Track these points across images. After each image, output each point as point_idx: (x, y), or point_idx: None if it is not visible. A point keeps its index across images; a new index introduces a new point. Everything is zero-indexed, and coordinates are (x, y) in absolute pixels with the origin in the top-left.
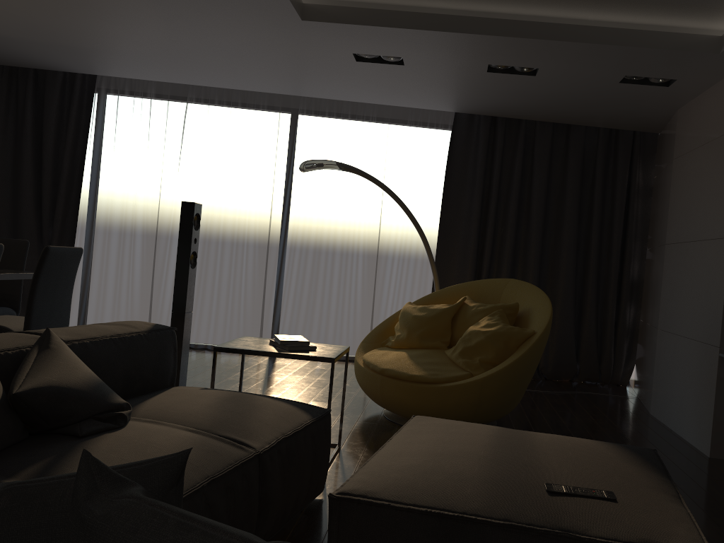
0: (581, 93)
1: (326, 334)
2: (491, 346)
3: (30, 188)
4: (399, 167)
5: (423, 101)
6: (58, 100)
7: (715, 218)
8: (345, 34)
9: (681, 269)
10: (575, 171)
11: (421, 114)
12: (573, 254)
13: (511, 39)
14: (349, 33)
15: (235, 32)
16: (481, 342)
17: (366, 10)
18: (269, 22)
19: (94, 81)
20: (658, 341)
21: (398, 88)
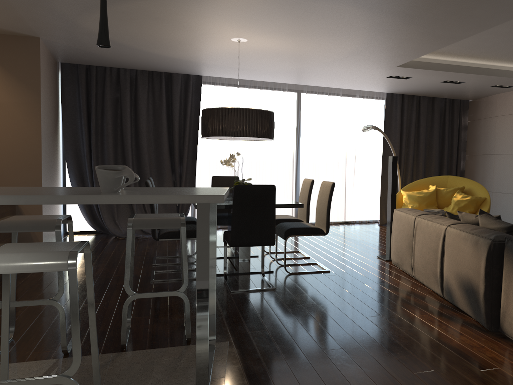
0: (466, 89)
1: None
2: (471, 205)
3: (166, 143)
4: (352, 120)
5: (383, 89)
6: (180, 90)
7: None
8: (404, 71)
9: (510, 165)
10: (438, 120)
11: (362, 92)
12: (438, 160)
13: (474, 75)
14: (407, 70)
15: (350, 68)
16: (466, 204)
17: (421, 62)
18: (378, 66)
19: (199, 78)
20: (493, 197)
21: (382, 85)
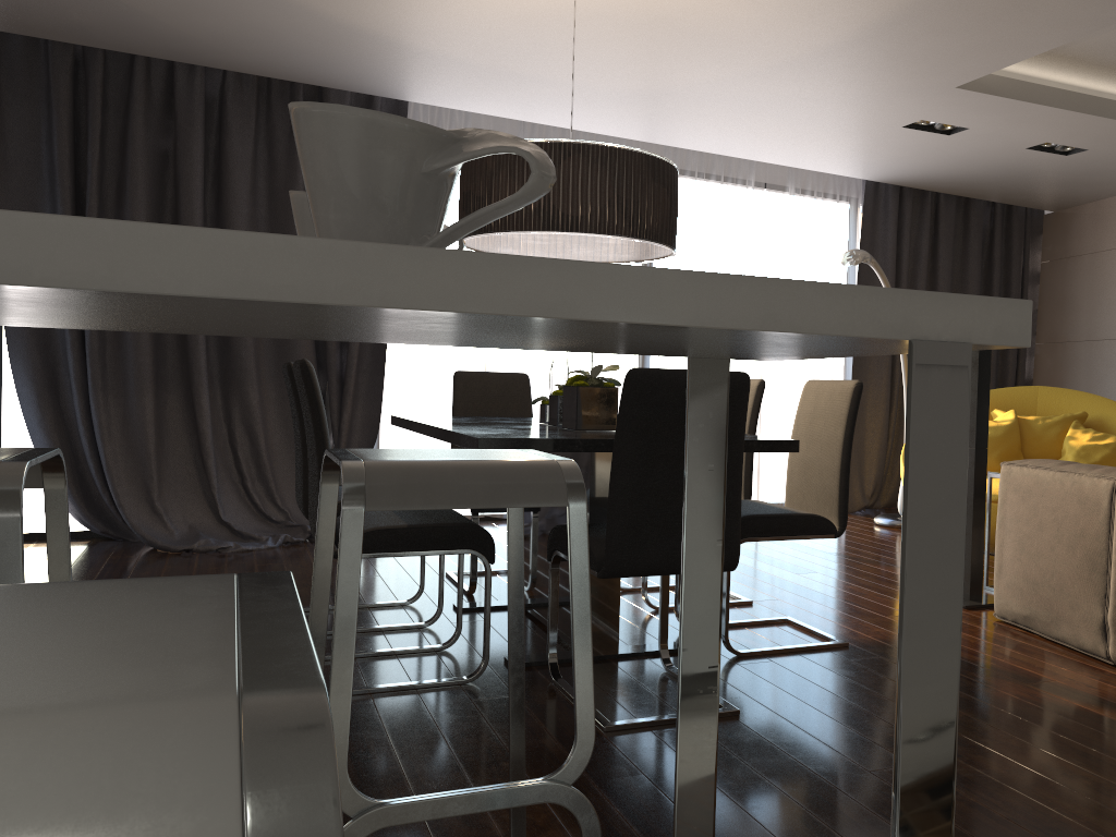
0: (1070, 173)
1: None
2: None
3: None
4: (777, 249)
5: (866, 168)
6: None
7: None
8: (965, 104)
9: None
10: (979, 255)
11: (800, 179)
12: None
13: None
14: (974, 103)
15: (832, 88)
16: (1108, 456)
17: (1014, 81)
18: (909, 84)
19: (400, 112)
20: None
21: (872, 155)
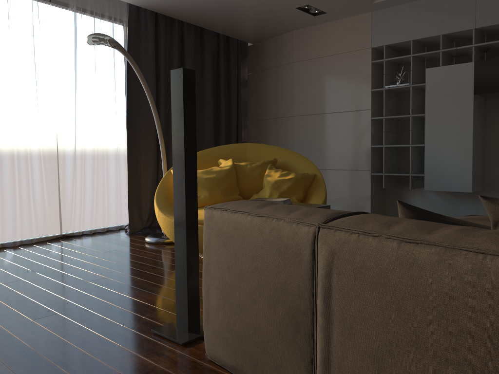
0: (260, 10)
1: (15, 221)
2: (299, 188)
3: None
4: (65, 49)
5: None
6: None
7: (353, 99)
8: None
9: (318, 130)
10: (211, 65)
11: (81, 0)
12: (213, 126)
13: None
14: None
15: None
16: (291, 186)
17: None
18: None
19: None
20: None
21: None
